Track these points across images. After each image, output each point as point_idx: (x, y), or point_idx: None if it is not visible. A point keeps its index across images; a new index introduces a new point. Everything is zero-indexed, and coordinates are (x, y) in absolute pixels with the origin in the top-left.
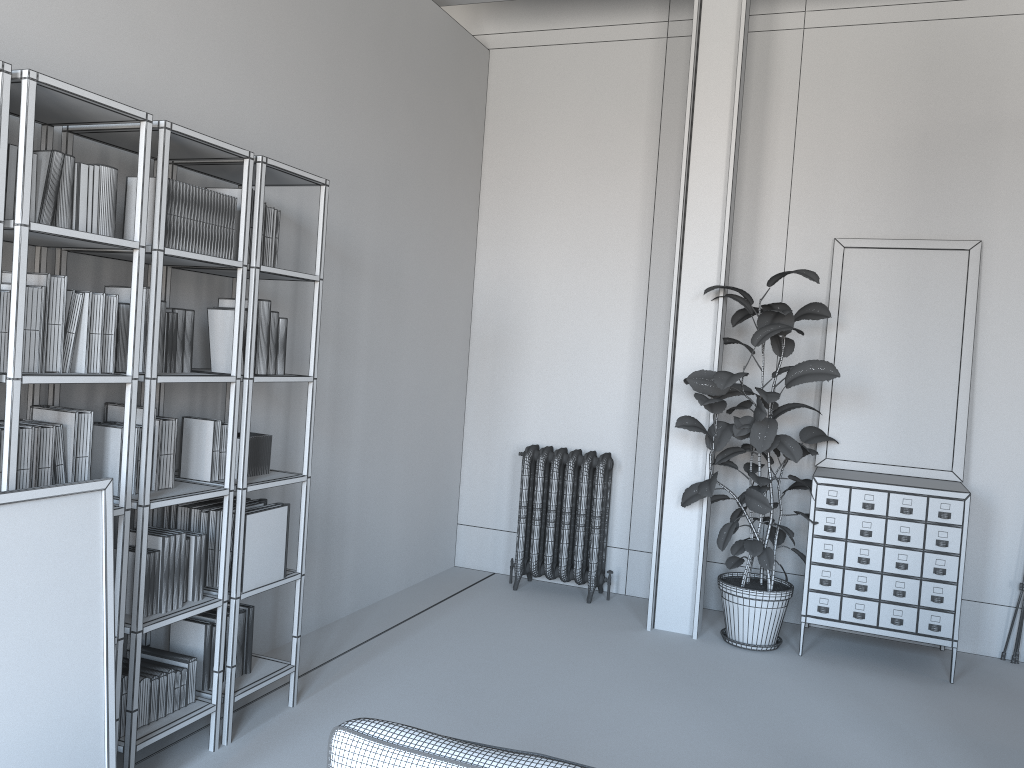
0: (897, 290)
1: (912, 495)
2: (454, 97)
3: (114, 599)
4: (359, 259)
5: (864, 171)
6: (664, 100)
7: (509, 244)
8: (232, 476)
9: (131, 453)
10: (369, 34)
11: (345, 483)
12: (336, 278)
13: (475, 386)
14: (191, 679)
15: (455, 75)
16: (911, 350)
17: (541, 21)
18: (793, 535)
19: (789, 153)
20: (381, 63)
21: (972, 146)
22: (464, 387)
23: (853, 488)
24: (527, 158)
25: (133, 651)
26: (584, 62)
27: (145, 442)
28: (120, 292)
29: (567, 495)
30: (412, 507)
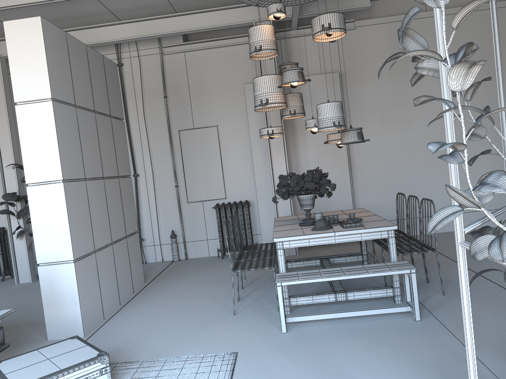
0: None
1: None
2: None
3: None
4: None
5: None
6: None
7: None
8: None
9: None
10: None
11: None
12: None
13: None
14: None
15: None
16: None
17: None
18: None
19: None
20: None
21: None
22: None
23: None
24: None
25: None
26: None
27: None
28: None
29: None
30: None
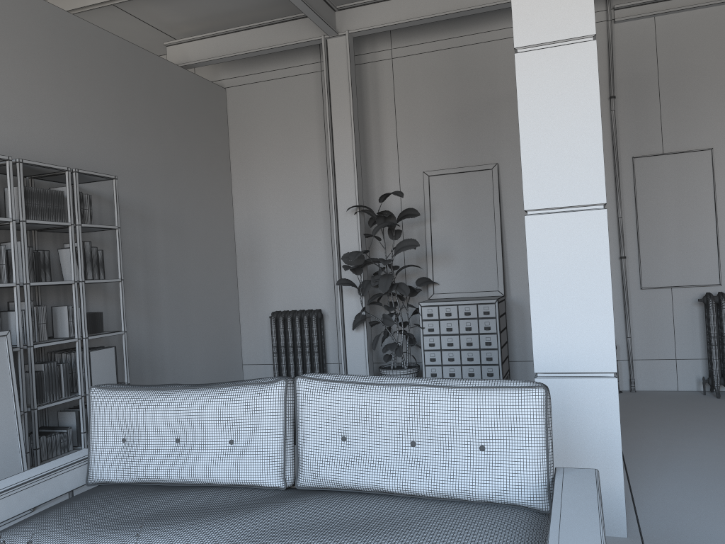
0: (459, 196)
1: (469, 305)
2: (204, 118)
3: (17, 387)
4: (153, 216)
5: (434, 133)
6: (324, 106)
7: (251, 198)
8: (78, 331)
9: (20, 320)
10: (142, 93)
11: (161, 342)
12: (139, 228)
13: (242, 282)
14: (69, 438)
15: (203, 106)
16: (470, 227)
17: (252, 69)
18: (413, 337)
19: (394, 127)
20: (152, 107)
21: (486, 112)
22: (236, 284)
23: (439, 306)
24: (254, 147)
25: (33, 419)
26: (278, 89)
27: (27, 315)
28: (8, 245)
29: (297, 336)
30: (209, 355)
